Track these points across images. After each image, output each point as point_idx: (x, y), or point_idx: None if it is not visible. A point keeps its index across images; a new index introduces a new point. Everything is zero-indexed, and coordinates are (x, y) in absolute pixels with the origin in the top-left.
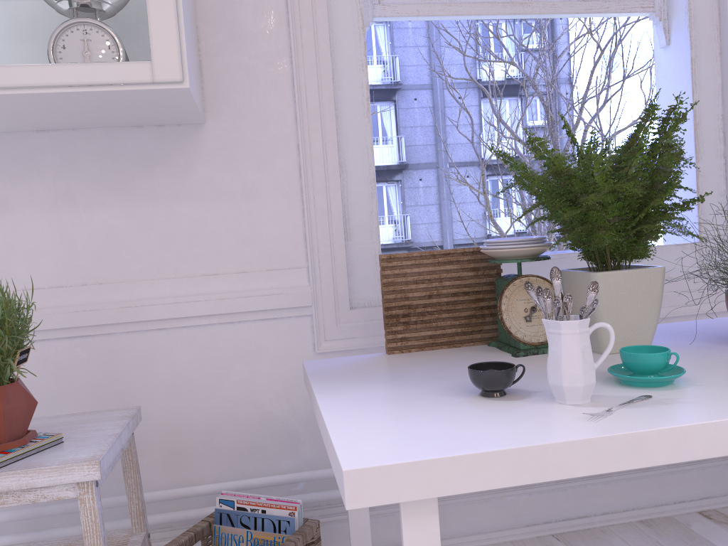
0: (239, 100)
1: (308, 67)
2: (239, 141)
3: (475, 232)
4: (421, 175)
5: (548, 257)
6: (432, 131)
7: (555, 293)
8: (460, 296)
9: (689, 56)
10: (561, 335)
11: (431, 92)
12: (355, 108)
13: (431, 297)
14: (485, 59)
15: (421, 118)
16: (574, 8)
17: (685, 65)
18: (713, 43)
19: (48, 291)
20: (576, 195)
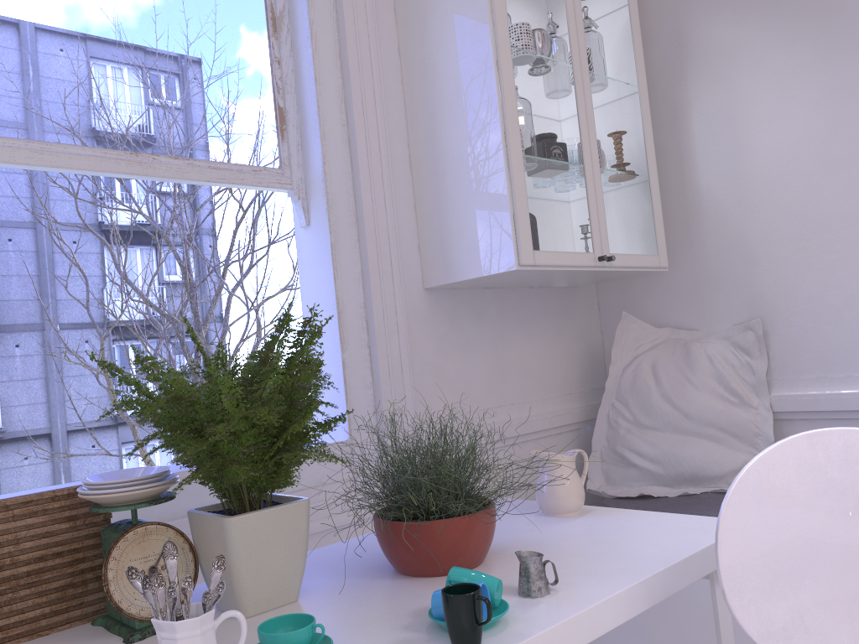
0: None
1: None
2: None
3: (99, 412)
4: (19, 340)
5: (172, 497)
6: (36, 282)
7: (170, 577)
8: (49, 560)
9: (330, 240)
10: (178, 640)
11: (33, 233)
12: None
13: (1, 568)
14: (105, 205)
15: (20, 265)
16: (205, 176)
17: (326, 248)
18: (351, 228)
19: None
20: (202, 423)
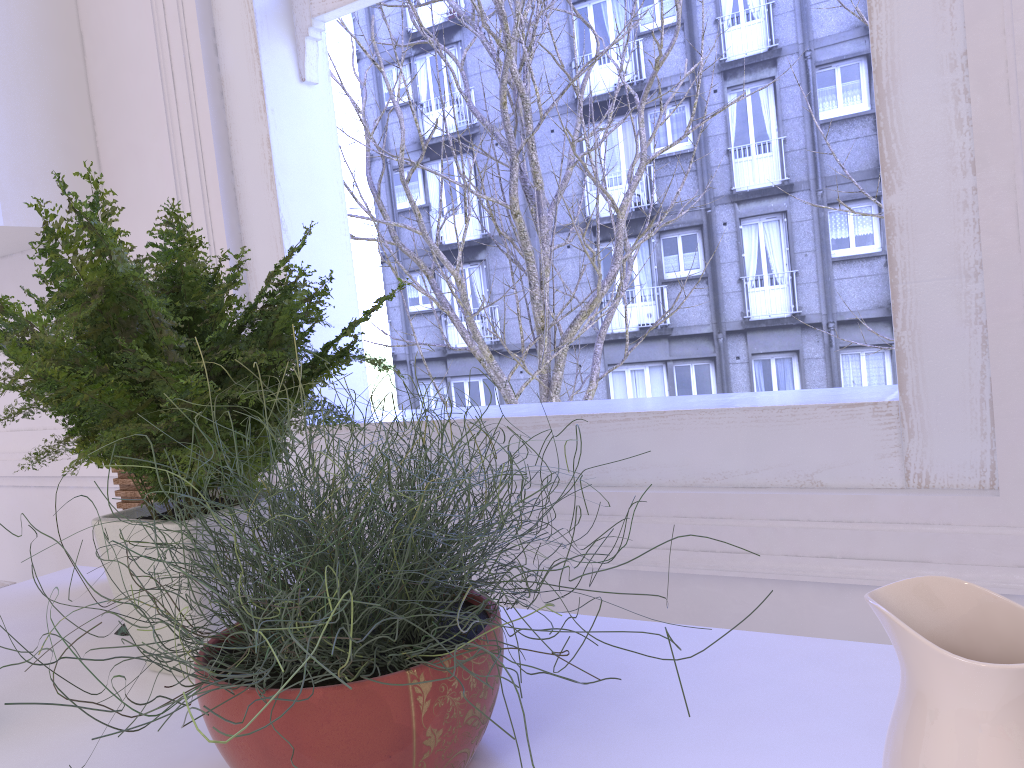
0: (132, 193)
1: (185, 132)
2: (137, 249)
3: None
4: None
5: None
6: None
7: None
8: None
9: None
10: None
11: None
12: (257, 179)
13: None
14: None
15: None
16: None
17: None
18: None
19: (23, 434)
20: None
